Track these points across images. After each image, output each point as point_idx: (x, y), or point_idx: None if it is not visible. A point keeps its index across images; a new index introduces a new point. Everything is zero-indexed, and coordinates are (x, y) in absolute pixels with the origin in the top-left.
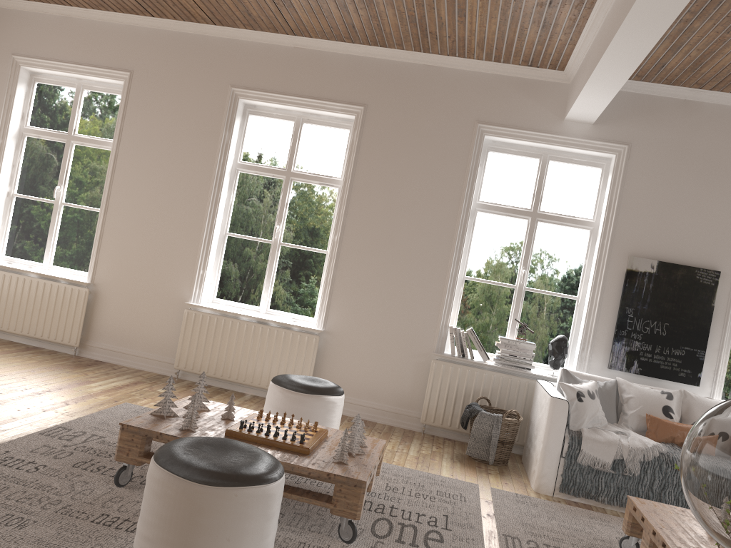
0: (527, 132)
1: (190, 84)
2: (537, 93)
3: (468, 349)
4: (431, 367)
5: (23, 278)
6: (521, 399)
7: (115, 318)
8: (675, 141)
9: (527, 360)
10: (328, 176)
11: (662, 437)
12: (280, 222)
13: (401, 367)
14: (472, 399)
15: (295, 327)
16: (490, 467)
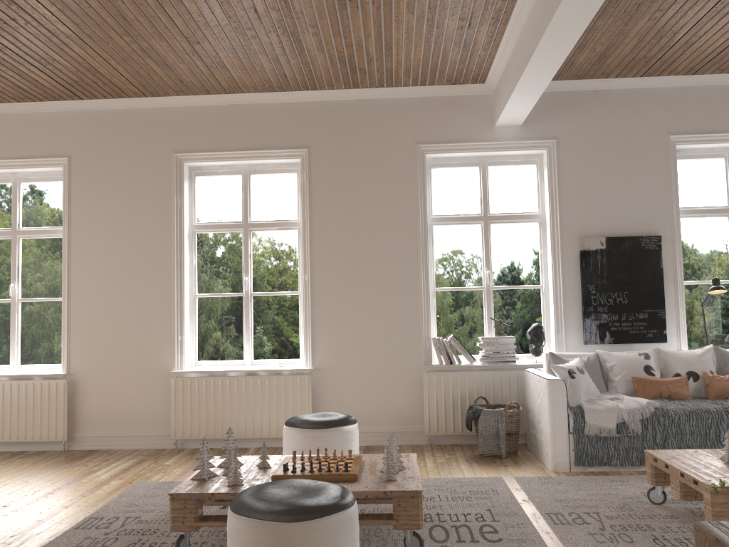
0: (463, 144)
1: (132, 158)
2: (465, 107)
3: (454, 355)
4: (424, 380)
5: None
6: (513, 390)
7: (99, 403)
8: (595, 128)
9: (510, 353)
10: (285, 220)
11: (651, 394)
12: (248, 274)
13: (395, 387)
14: (469, 402)
15: (286, 371)
16: (503, 460)
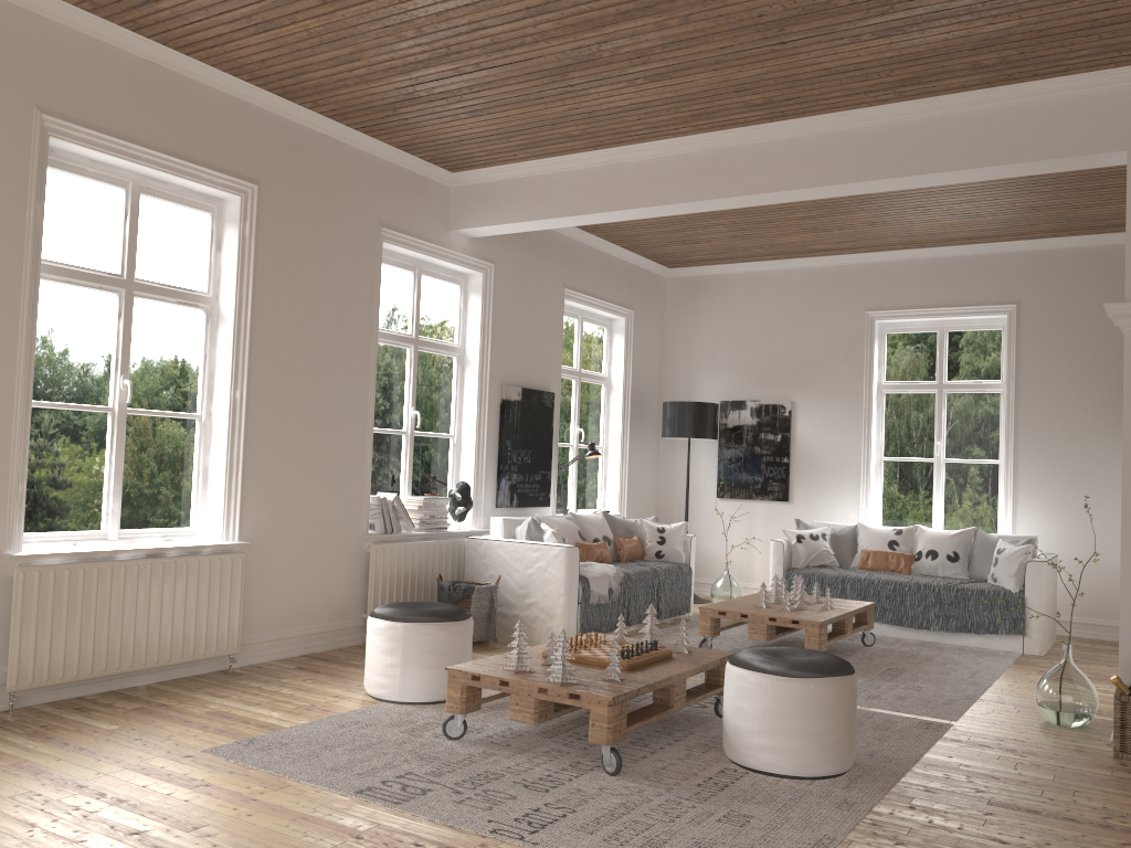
0: (422, 242)
1: None
2: (427, 193)
3: (396, 520)
4: (372, 554)
5: None
6: (448, 564)
7: None
8: (521, 262)
9: (444, 518)
10: (190, 290)
11: (593, 560)
12: (127, 374)
13: (333, 567)
14: (411, 581)
15: (209, 549)
16: (493, 645)
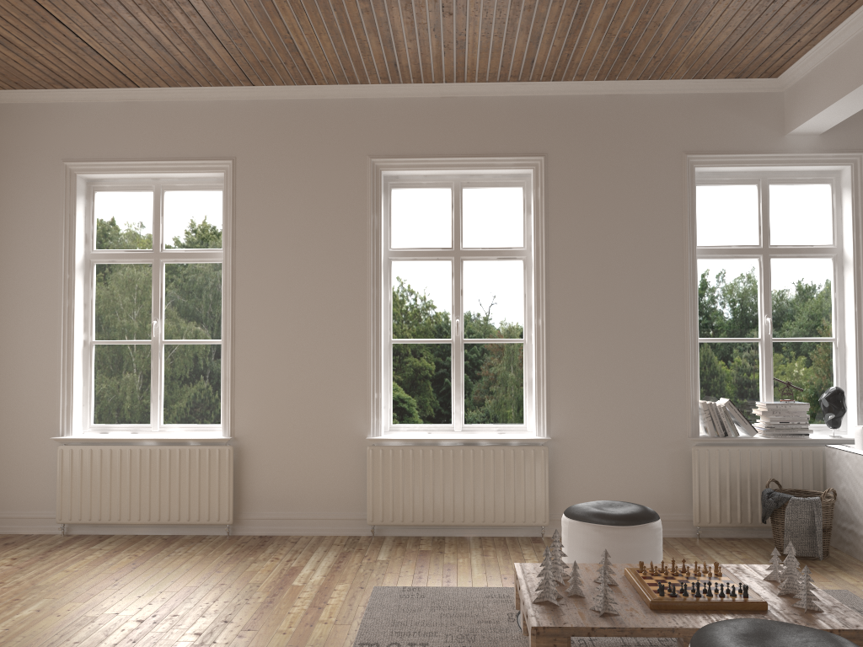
0: (745, 155)
1: (316, 163)
2: (748, 108)
3: (730, 425)
4: (693, 455)
5: (139, 449)
6: (807, 472)
7: (272, 476)
8: None
9: (802, 424)
10: (507, 248)
11: None
12: (459, 315)
13: (653, 464)
14: (751, 485)
15: (515, 441)
16: (819, 563)
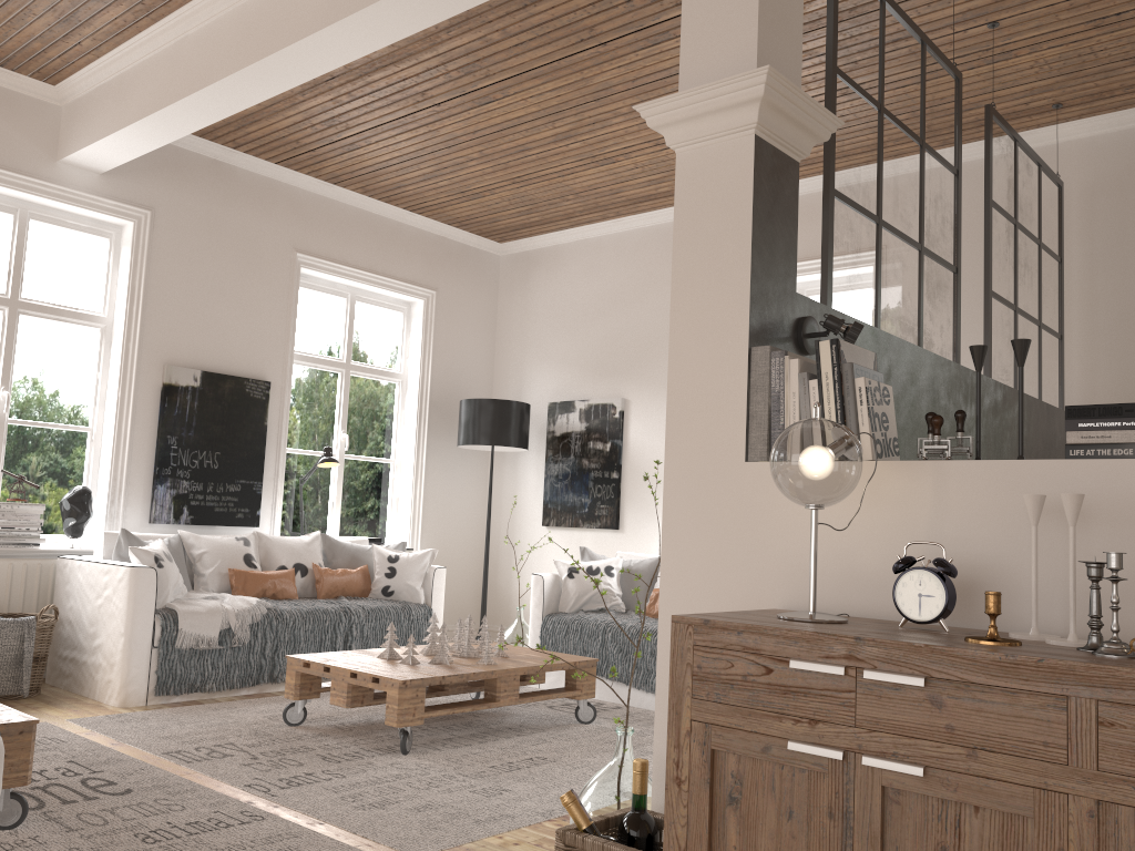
0: None
1: None
2: (12, 111)
3: None
4: None
5: None
6: (32, 592)
7: None
8: (208, 213)
9: (33, 531)
10: None
11: (254, 593)
12: None
13: None
14: None
15: None
16: (24, 701)
